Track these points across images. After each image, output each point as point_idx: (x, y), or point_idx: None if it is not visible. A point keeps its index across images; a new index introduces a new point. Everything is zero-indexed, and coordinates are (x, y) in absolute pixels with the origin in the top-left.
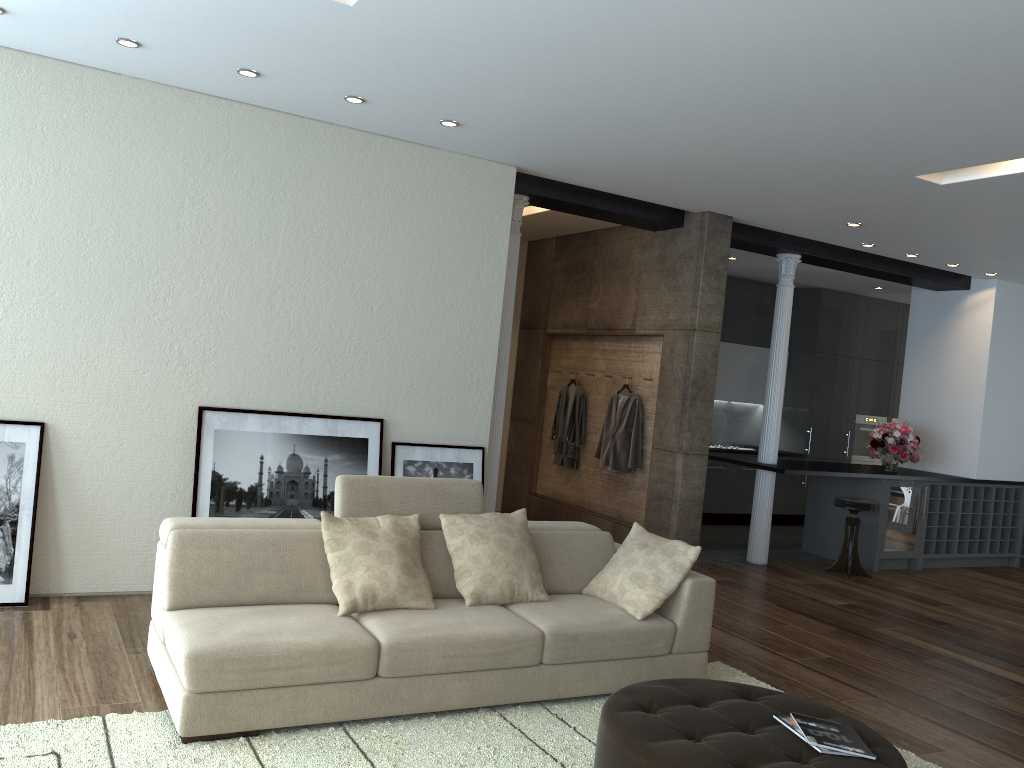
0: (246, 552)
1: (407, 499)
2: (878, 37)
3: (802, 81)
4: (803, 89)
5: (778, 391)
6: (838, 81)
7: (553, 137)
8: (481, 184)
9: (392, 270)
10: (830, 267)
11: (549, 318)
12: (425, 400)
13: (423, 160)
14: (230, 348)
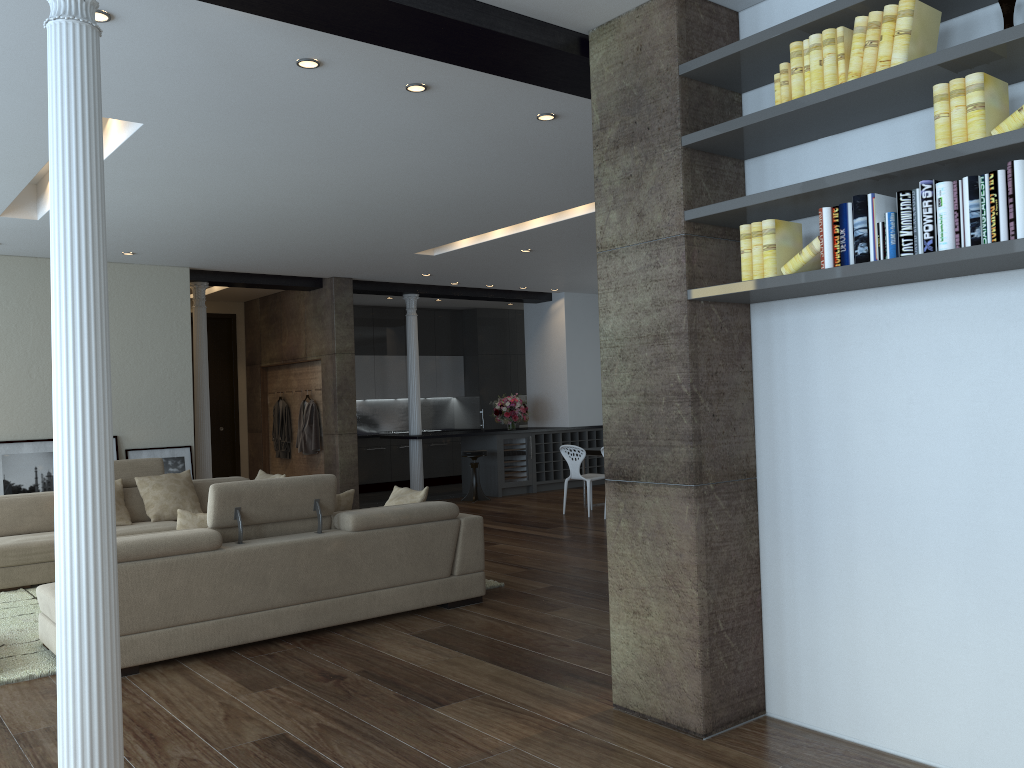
0: (19, 507)
1: (115, 472)
2: (301, 214)
3: (292, 227)
4: (297, 230)
5: (415, 386)
6: (309, 226)
7: (195, 254)
8: (166, 281)
9: (111, 342)
10: (448, 298)
11: (262, 356)
12: (145, 420)
13: (123, 272)
14: (6, 404)
